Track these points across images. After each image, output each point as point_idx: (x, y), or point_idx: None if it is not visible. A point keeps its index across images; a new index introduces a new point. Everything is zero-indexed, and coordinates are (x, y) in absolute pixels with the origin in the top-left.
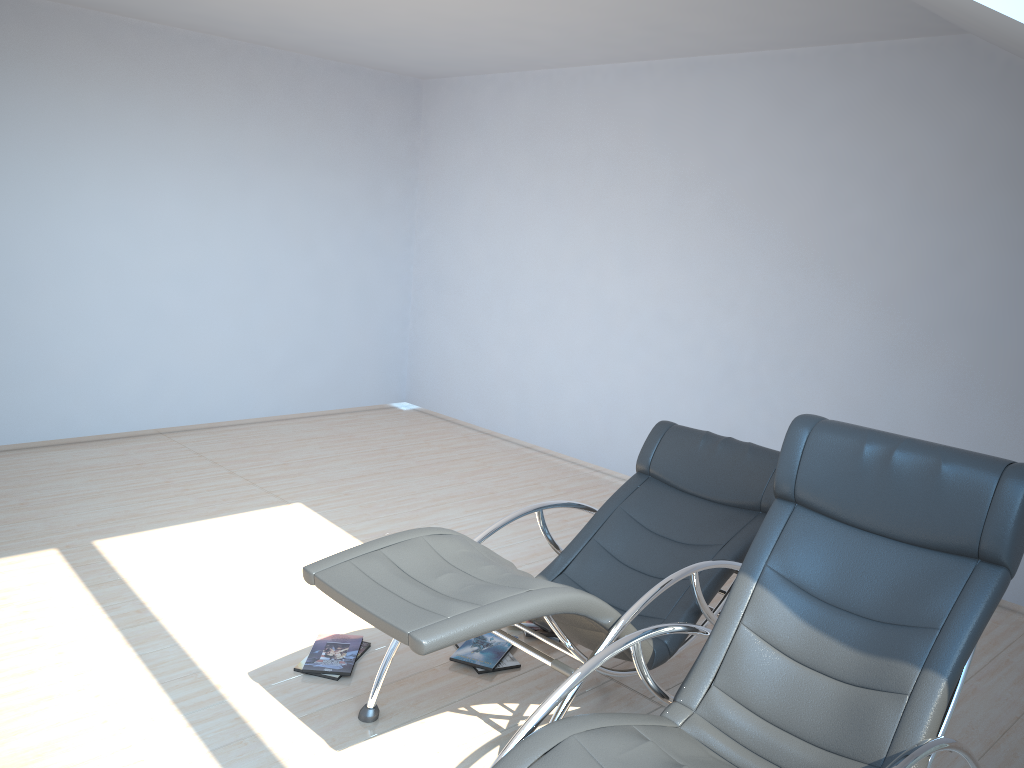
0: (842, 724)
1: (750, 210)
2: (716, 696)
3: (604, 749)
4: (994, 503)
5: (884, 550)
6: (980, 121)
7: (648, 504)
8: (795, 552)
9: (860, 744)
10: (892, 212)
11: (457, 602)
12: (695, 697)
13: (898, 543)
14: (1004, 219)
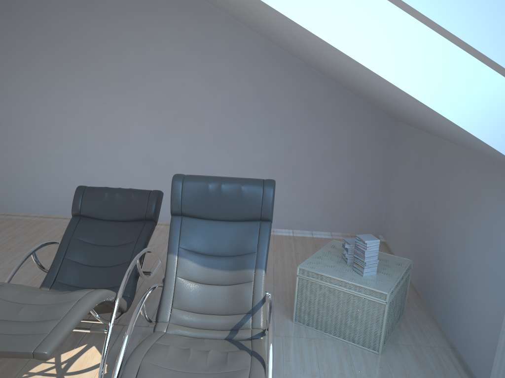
0: (231, 302)
1: (76, 63)
2: (176, 312)
3: (159, 359)
4: (264, 198)
5: (225, 226)
6: (183, 22)
7: (87, 231)
8: (189, 237)
9: (241, 307)
10: (150, 64)
11: (46, 322)
12: (167, 316)
13: (229, 222)
14: (199, 67)
